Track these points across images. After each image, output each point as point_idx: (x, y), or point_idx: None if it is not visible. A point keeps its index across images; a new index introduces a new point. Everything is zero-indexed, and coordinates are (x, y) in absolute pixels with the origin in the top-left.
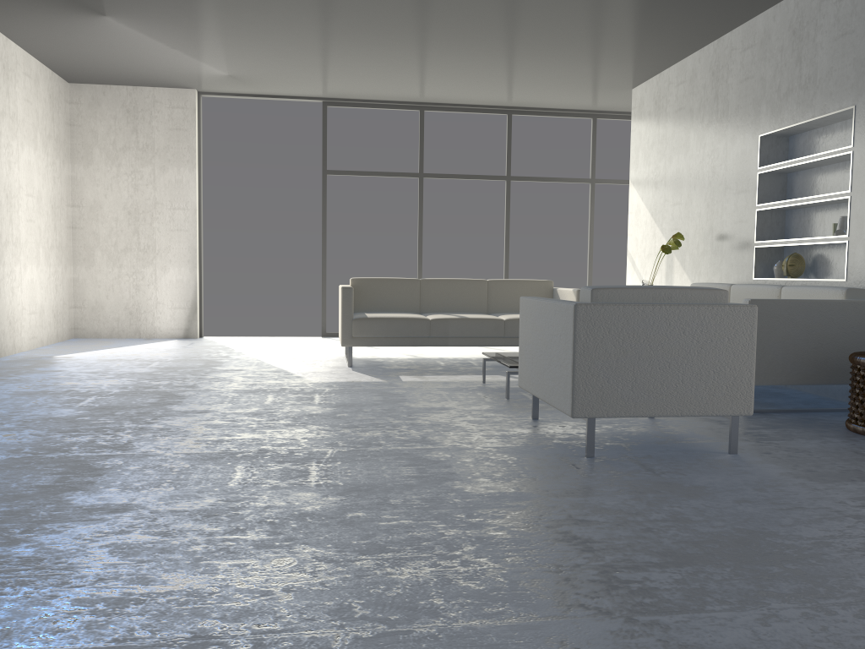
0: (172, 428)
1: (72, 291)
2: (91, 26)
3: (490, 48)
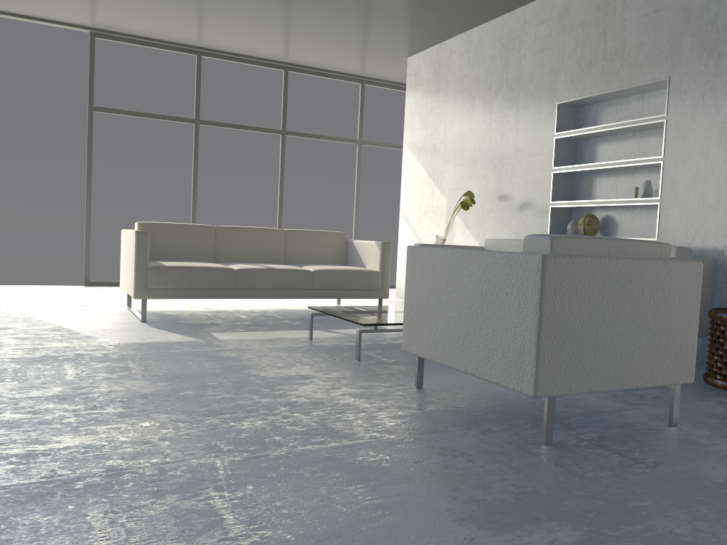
0: None
1: None
2: None
3: None
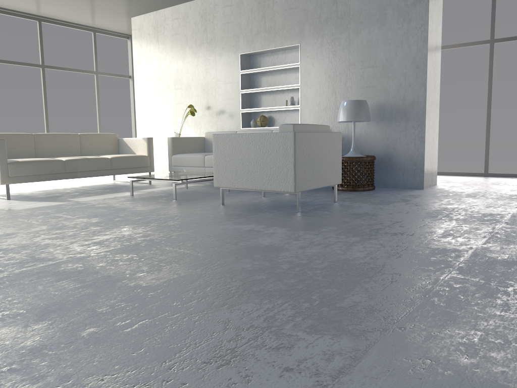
0: (27, 245)
1: None
2: None
3: None
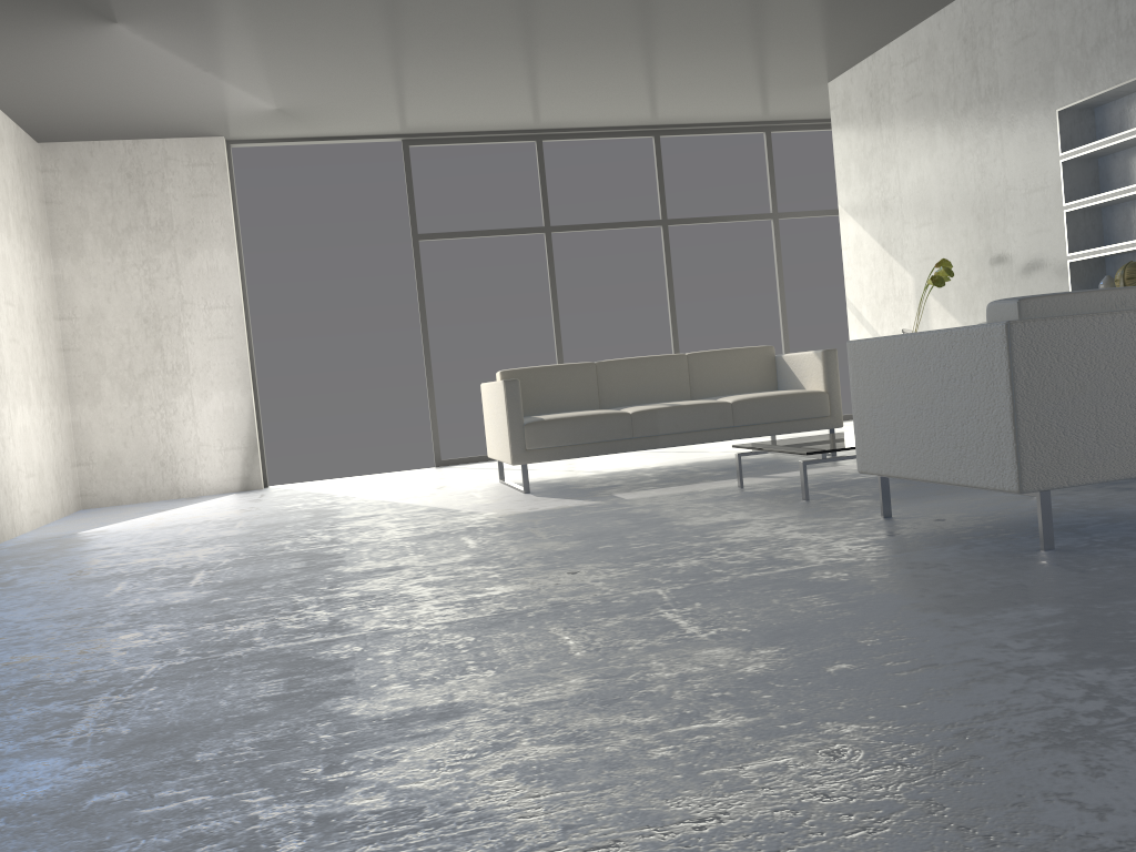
0: (376, 594)
1: (72, 441)
2: (91, 43)
3: (657, 33)
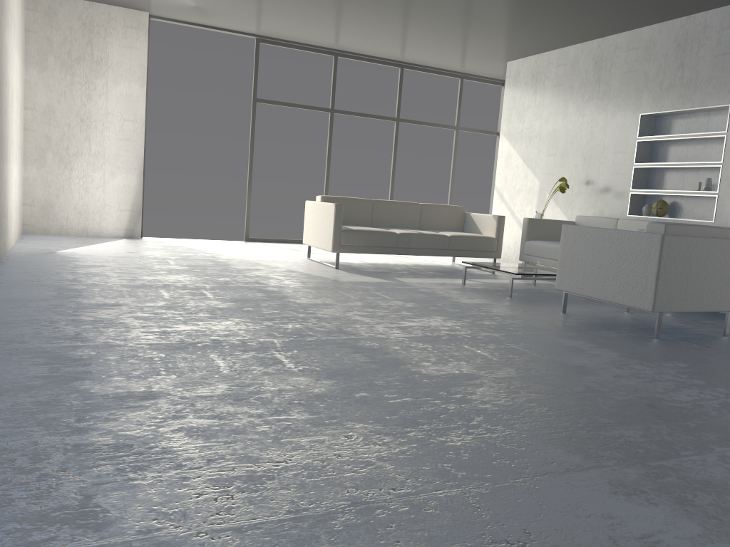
0: (339, 317)
1: (22, 189)
2: None
3: (439, 19)
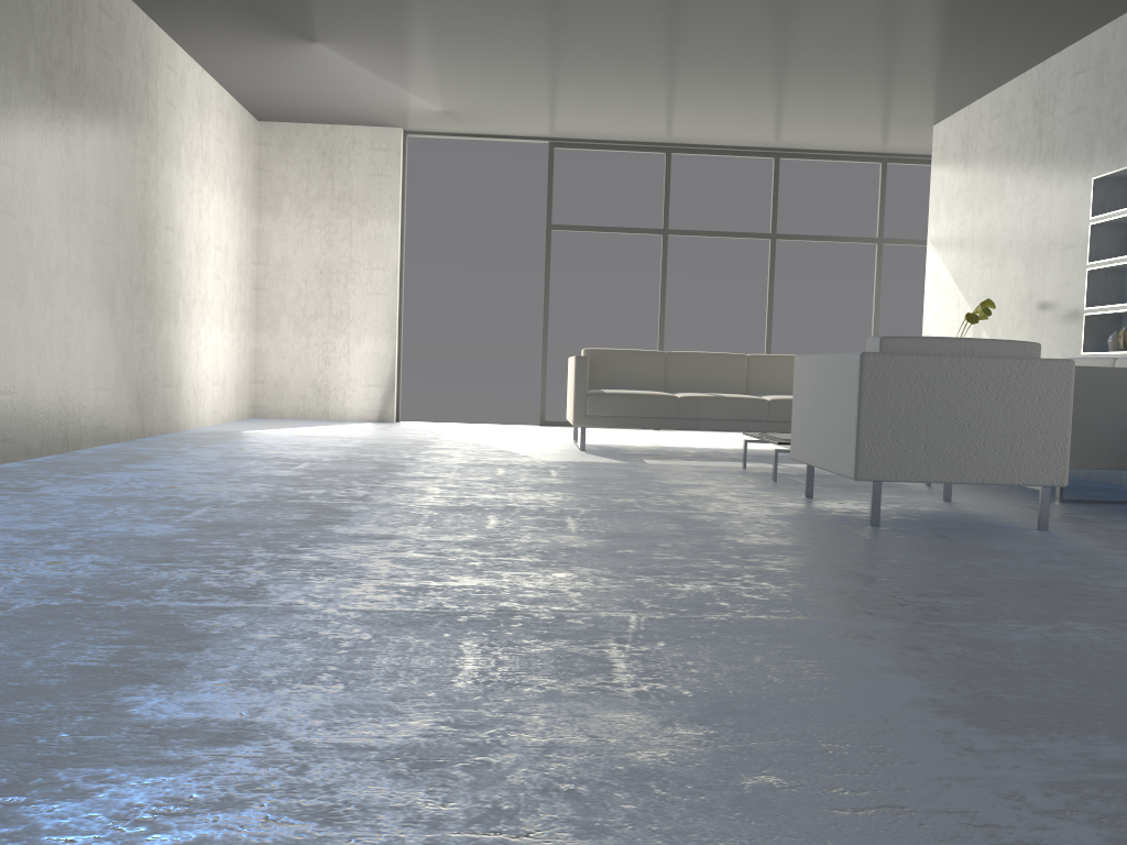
0: (405, 487)
1: (253, 362)
2: (298, 54)
3: (758, 76)
